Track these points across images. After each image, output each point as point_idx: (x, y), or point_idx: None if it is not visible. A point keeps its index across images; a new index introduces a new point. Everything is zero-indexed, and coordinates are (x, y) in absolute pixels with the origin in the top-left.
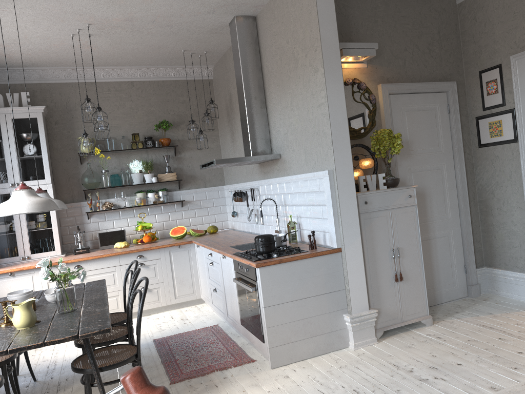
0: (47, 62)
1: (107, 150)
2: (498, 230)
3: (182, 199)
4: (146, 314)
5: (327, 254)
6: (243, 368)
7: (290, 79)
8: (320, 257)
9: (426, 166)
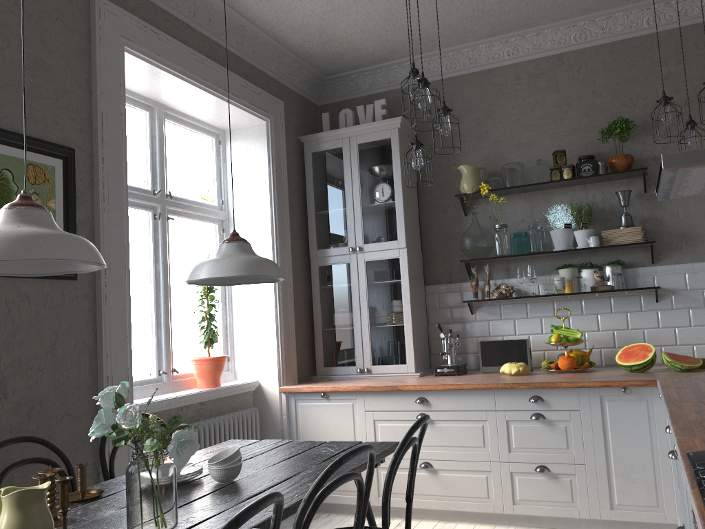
0: (410, 44)
1: (505, 187)
2: None
3: (658, 286)
4: (547, 526)
5: None
6: None
7: None
8: None
9: None
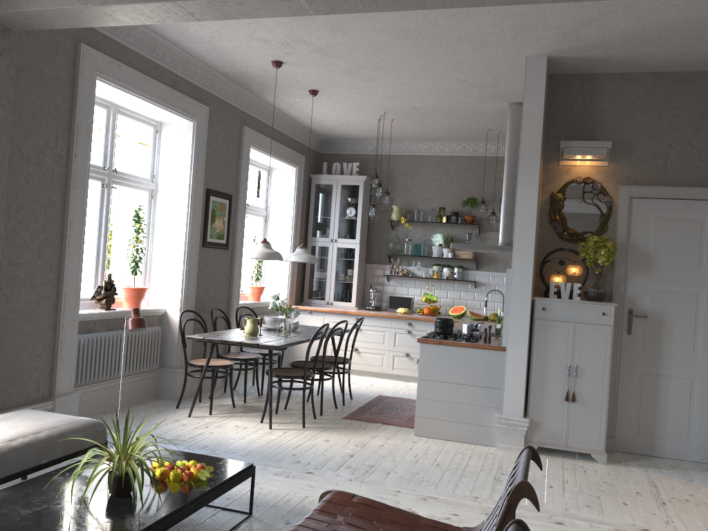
0: (376, 137)
1: (413, 220)
2: None
3: (477, 280)
4: (405, 380)
5: (490, 349)
6: (399, 428)
7: None
8: (481, 350)
9: (673, 288)
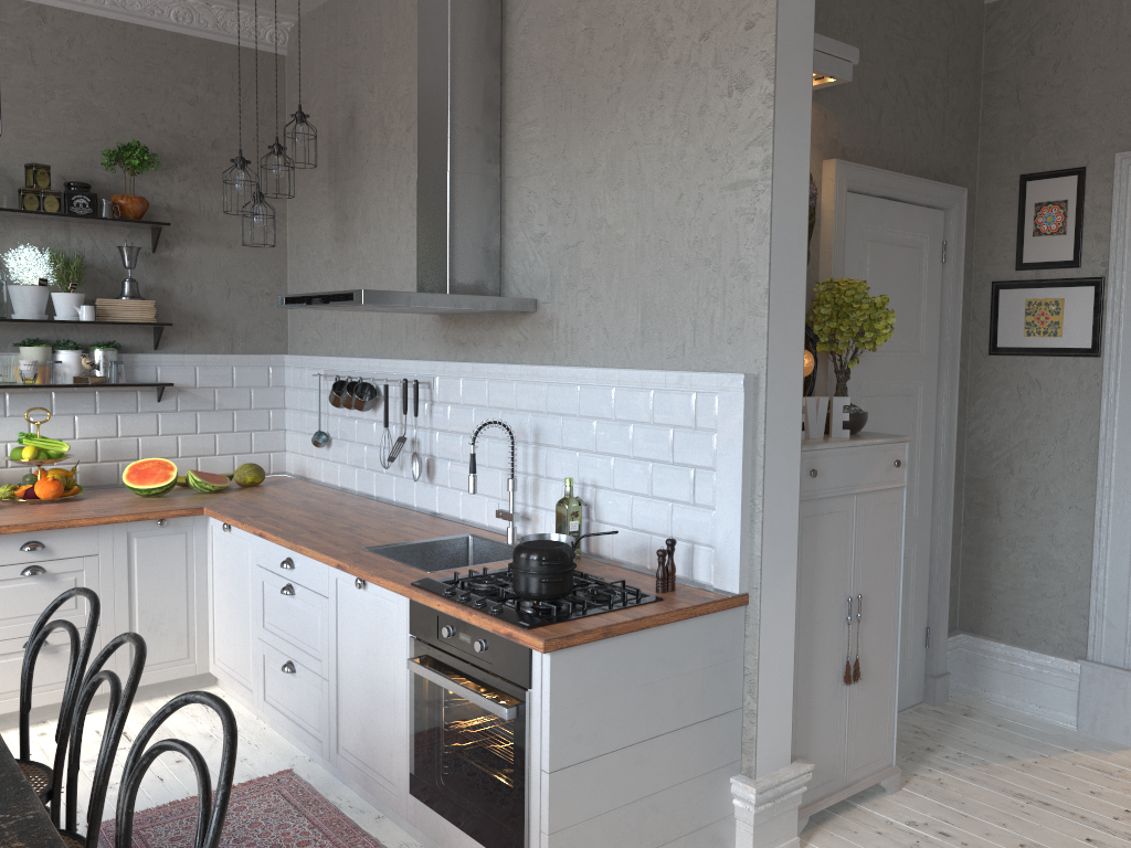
0: None
1: None
2: (1008, 551)
3: (163, 380)
4: (33, 721)
5: (718, 611)
6: None
7: (621, 95)
8: (698, 619)
9: (890, 385)
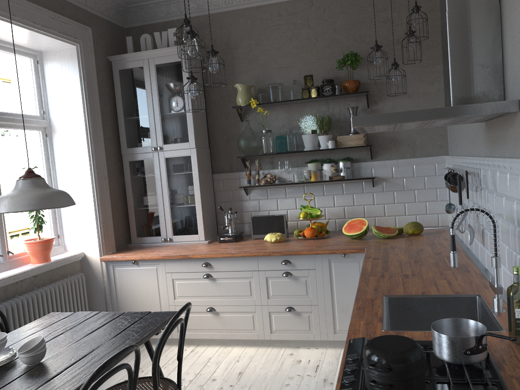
0: None
1: (269, 102)
2: None
3: (375, 175)
4: (293, 346)
5: None
6: None
7: None
8: None
9: None
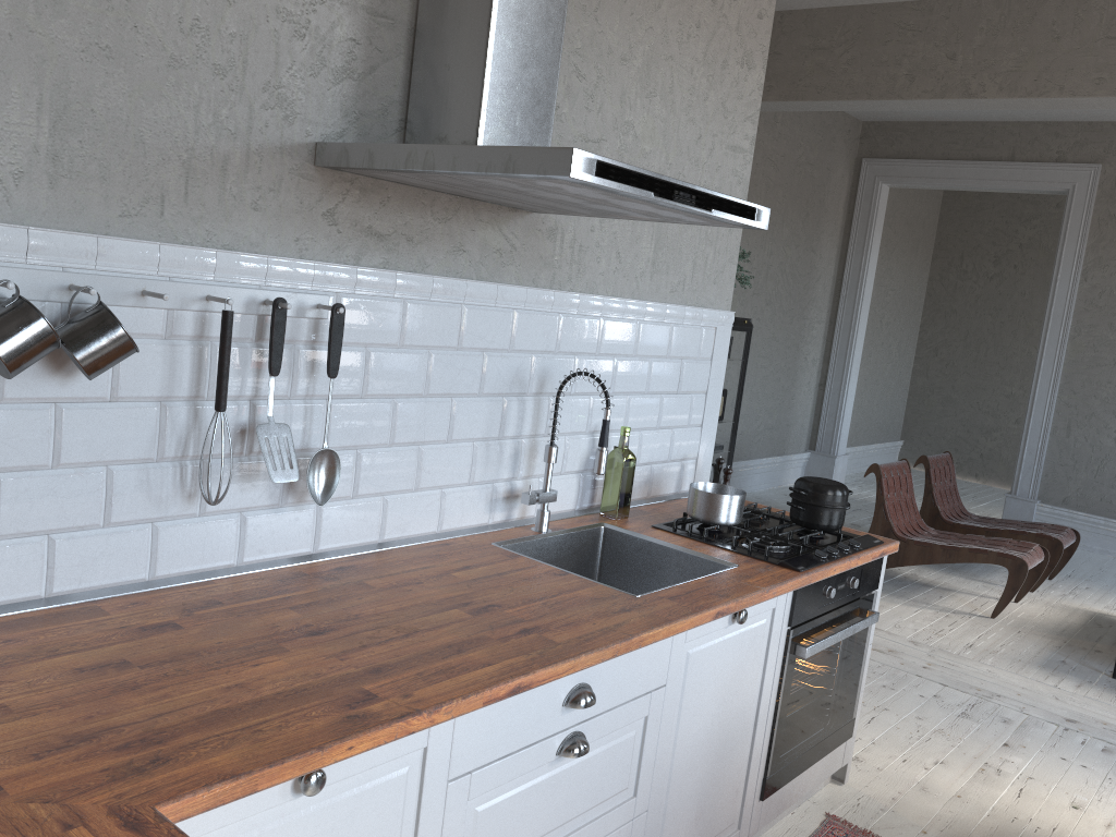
0: None
1: None
2: None
3: None
4: None
5: None
6: (877, 824)
7: None
8: None
9: None
